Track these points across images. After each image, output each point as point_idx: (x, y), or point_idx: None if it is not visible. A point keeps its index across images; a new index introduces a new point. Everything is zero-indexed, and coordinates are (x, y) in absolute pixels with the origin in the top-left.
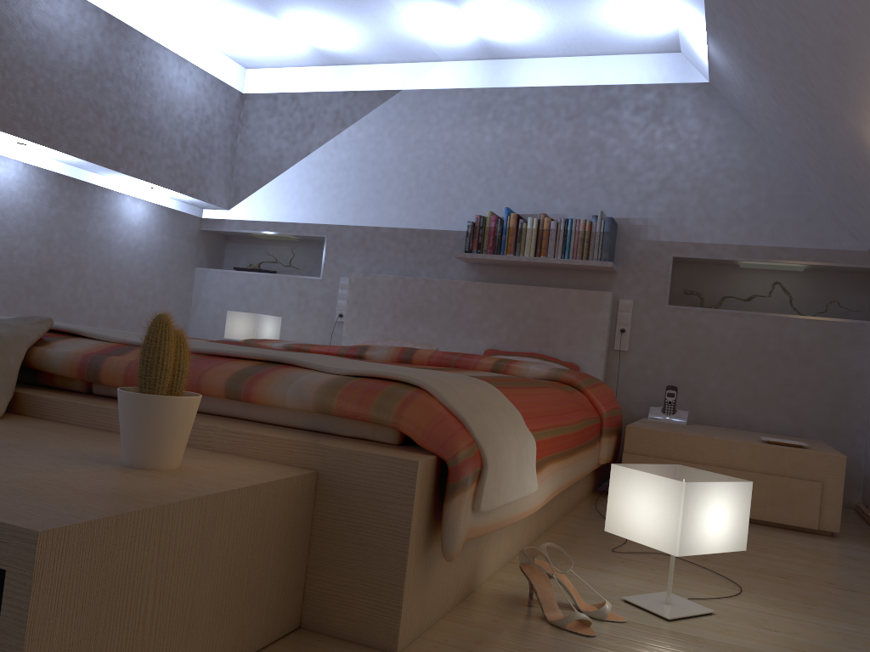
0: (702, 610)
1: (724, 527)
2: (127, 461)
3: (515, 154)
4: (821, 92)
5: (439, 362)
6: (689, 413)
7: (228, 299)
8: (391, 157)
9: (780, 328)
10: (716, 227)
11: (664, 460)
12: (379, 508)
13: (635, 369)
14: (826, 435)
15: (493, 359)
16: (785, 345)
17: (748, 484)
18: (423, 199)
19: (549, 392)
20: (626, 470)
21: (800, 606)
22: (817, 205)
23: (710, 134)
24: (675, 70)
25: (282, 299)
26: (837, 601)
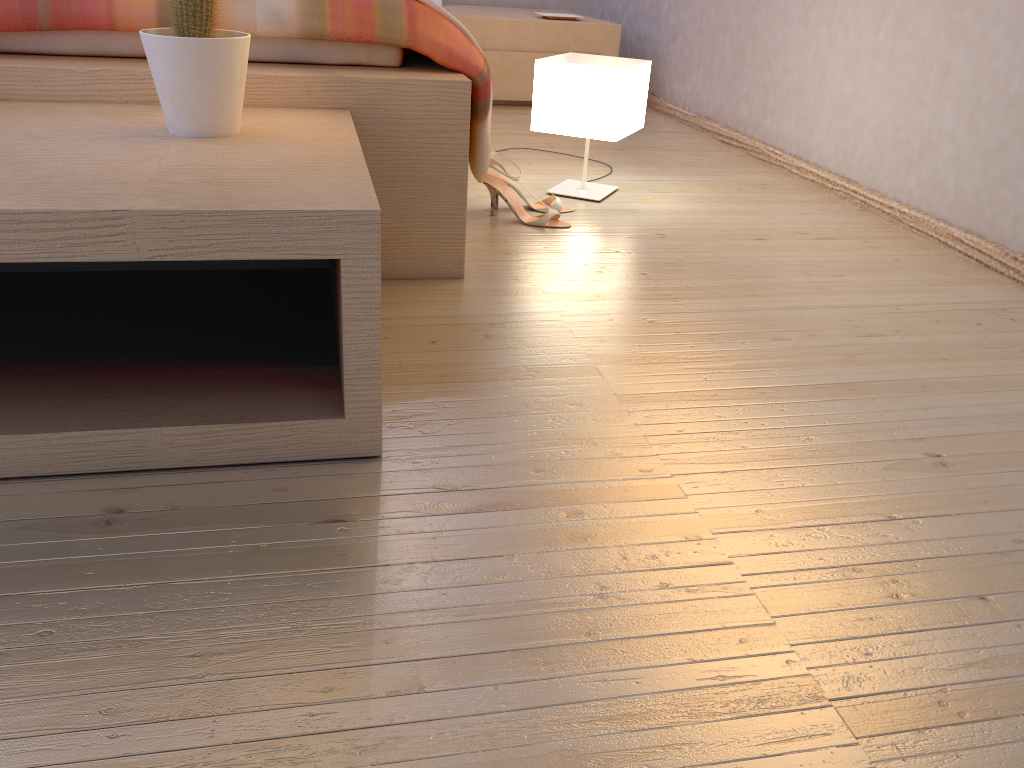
0: (611, 189)
1: (636, 109)
2: (192, 131)
3: None
4: None
5: None
6: None
7: None
8: None
9: None
10: None
11: None
12: (431, 140)
13: None
14: (567, 4)
15: None
16: None
17: (649, 64)
18: None
19: None
20: (555, 65)
21: (659, 170)
22: None
23: None
24: None
25: None
26: (674, 161)
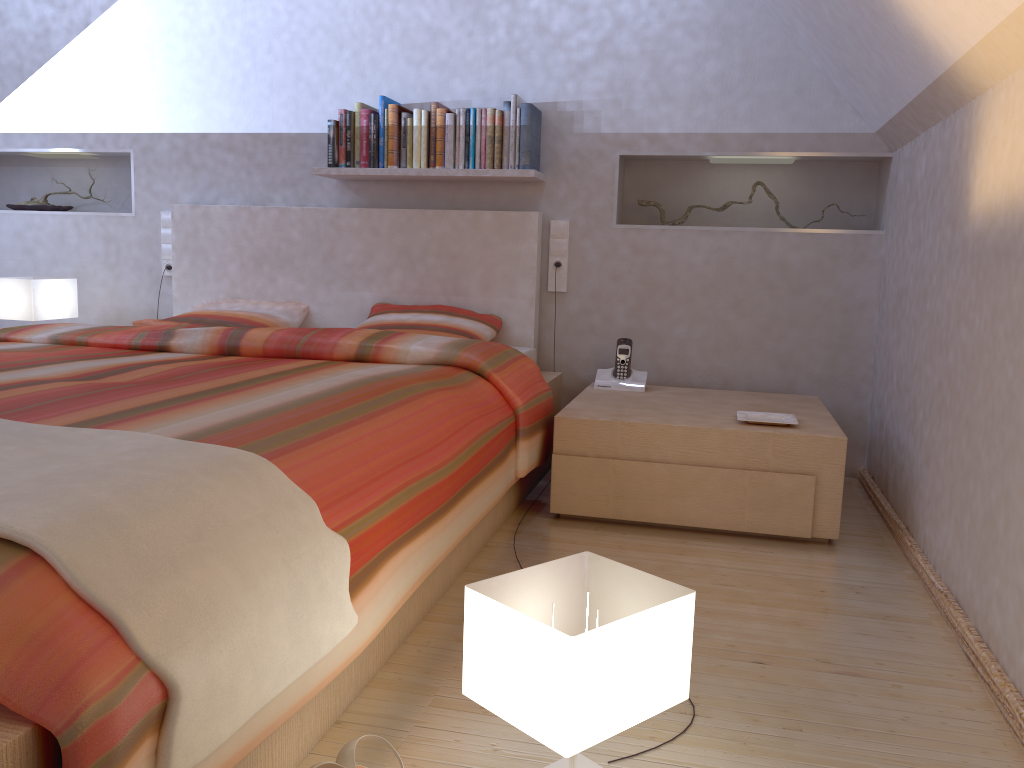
0: None
1: (649, 679)
2: None
3: (390, 13)
4: None
5: (280, 348)
6: (651, 371)
7: (4, 253)
8: (211, 25)
9: (763, 247)
10: (676, 109)
11: (609, 461)
12: None
13: (577, 316)
14: (823, 386)
15: (359, 337)
16: (770, 271)
17: (687, 598)
18: (265, 87)
19: (410, 413)
20: (486, 601)
21: (778, 737)
22: (809, 71)
23: None
24: None
25: (82, 248)
26: (831, 709)
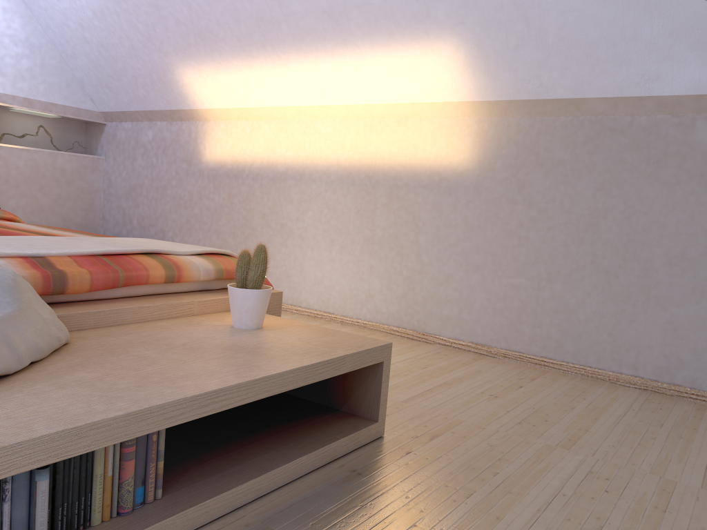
0: None
1: None
2: (256, 326)
3: None
4: (160, 37)
5: None
6: None
7: None
8: None
9: (53, 160)
10: (7, 81)
11: None
12: None
13: None
14: (82, 229)
15: None
16: (57, 172)
17: None
18: None
19: None
20: None
21: None
22: (72, 77)
23: None
24: None
25: None
26: None
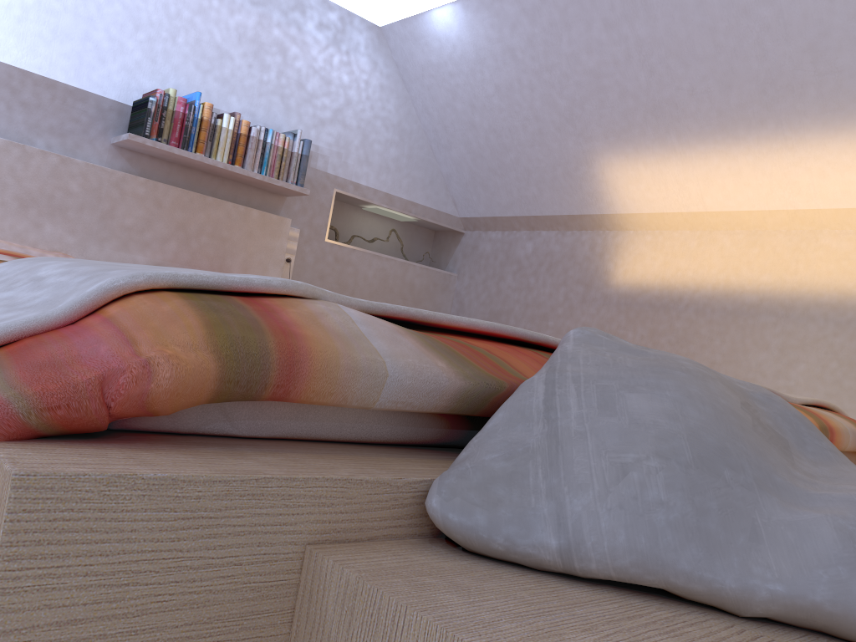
0: None
1: None
2: None
3: (188, 20)
4: (587, 116)
5: None
6: None
7: None
8: None
9: (404, 272)
10: (371, 171)
11: None
12: None
13: None
14: None
15: None
16: (405, 288)
17: None
18: (48, 30)
19: None
20: None
21: None
22: (437, 172)
23: (376, 79)
24: (356, 0)
25: None
26: None
